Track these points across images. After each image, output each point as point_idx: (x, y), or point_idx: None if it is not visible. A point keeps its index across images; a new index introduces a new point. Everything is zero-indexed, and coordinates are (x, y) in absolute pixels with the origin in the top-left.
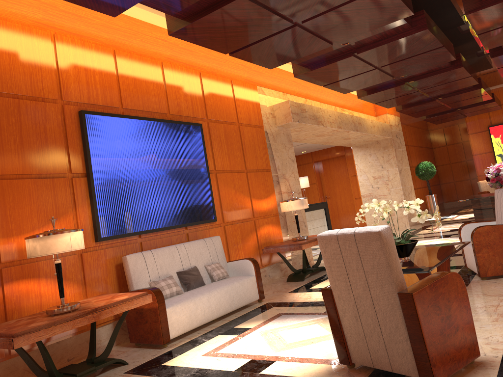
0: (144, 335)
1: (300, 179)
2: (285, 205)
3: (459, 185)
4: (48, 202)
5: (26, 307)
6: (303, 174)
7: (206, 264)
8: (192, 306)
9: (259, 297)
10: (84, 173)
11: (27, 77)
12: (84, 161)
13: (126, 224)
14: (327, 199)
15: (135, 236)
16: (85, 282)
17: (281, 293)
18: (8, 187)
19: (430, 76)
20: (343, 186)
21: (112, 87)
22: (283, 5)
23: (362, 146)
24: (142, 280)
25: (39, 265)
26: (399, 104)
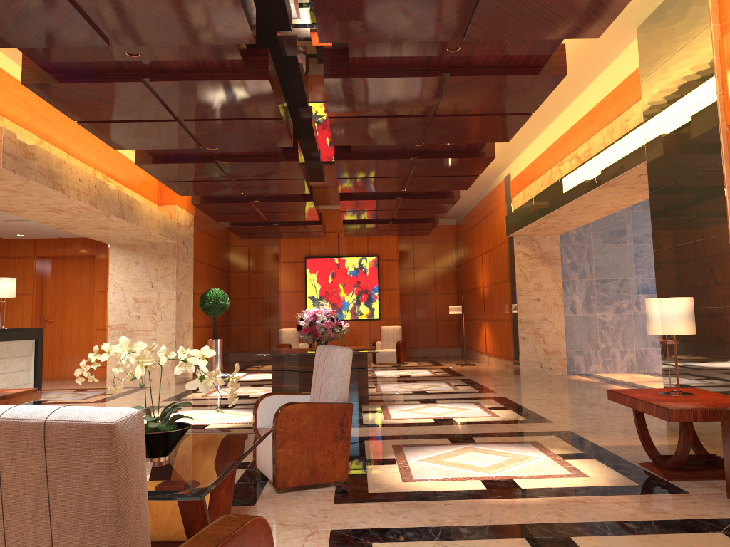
0: None
1: (1, 281)
2: None
3: (254, 330)
4: None
5: None
6: (11, 274)
7: None
8: None
9: None
10: None
11: None
12: None
13: None
14: (47, 324)
15: None
16: None
17: None
18: None
19: (252, 161)
20: (80, 306)
21: None
22: None
23: (128, 246)
24: None
25: None
26: (198, 194)
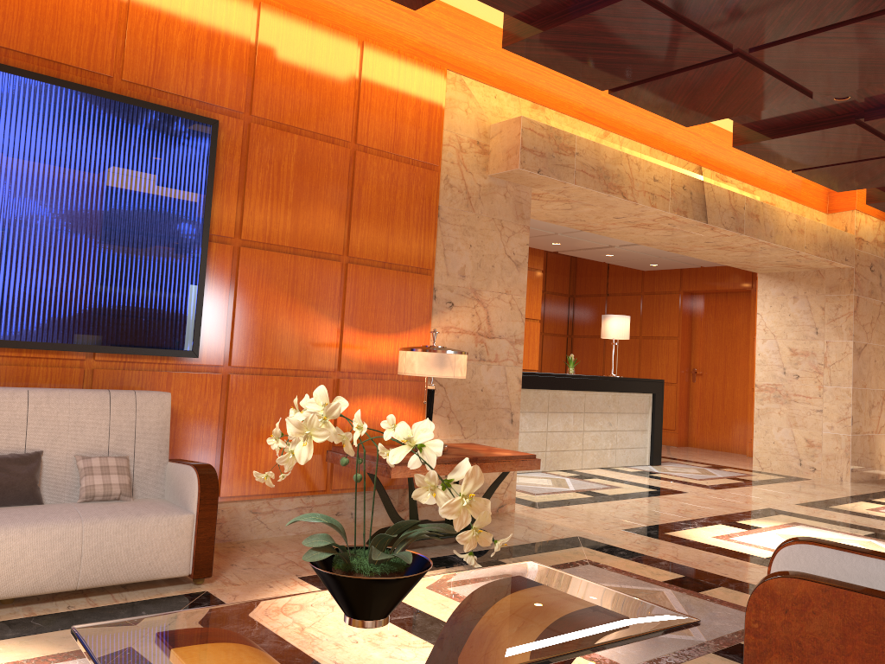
0: None
1: (611, 319)
2: (403, 359)
3: None
4: None
5: None
6: (655, 313)
7: (84, 453)
8: None
9: (192, 570)
10: None
11: None
12: None
13: None
14: (696, 377)
15: None
16: None
17: (284, 574)
18: None
19: None
20: (735, 356)
21: None
22: None
23: (782, 275)
24: None
25: None
26: (865, 186)
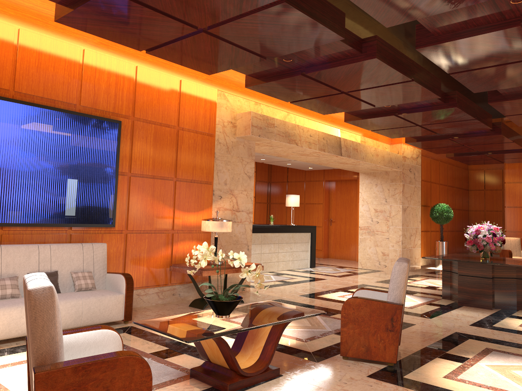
0: None
1: (290, 197)
2: (204, 224)
3: None
4: None
5: None
6: (312, 191)
7: (73, 271)
8: (16, 313)
9: (124, 318)
10: None
11: None
12: None
13: None
14: (332, 223)
15: None
16: None
17: None
18: None
19: (420, 111)
20: (350, 212)
21: (4, 67)
22: (167, 7)
23: (370, 173)
24: None
25: None
26: (403, 136)
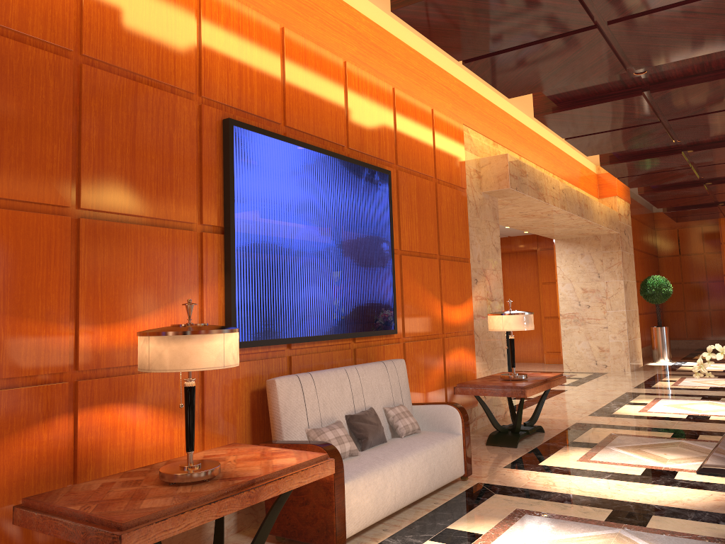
0: (298, 525)
1: None
2: (499, 320)
3: (691, 316)
4: (163, 271)
5: (109, 454)
6: None
7: (385, 405)
8: (380, 481)
9: (465, 471)
10: (220, 226)
11: (153, 46)
12: (222, 206)
13: (274, 323)
14: None
15: (283, 345)
16: (203, 418)
17: (491, 467)
18: (103, 235)
19: (724, 146)
20: (526, 296)
21: (274, 87)
22: None
23: (571, 240)
24: (296, 425)
25: (137, 381)
26: (649, 184)
